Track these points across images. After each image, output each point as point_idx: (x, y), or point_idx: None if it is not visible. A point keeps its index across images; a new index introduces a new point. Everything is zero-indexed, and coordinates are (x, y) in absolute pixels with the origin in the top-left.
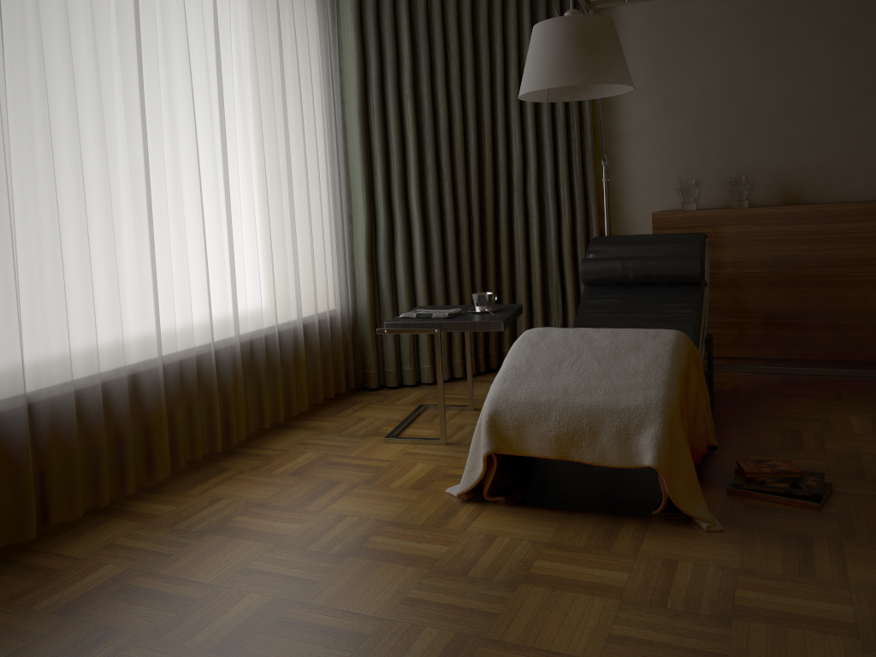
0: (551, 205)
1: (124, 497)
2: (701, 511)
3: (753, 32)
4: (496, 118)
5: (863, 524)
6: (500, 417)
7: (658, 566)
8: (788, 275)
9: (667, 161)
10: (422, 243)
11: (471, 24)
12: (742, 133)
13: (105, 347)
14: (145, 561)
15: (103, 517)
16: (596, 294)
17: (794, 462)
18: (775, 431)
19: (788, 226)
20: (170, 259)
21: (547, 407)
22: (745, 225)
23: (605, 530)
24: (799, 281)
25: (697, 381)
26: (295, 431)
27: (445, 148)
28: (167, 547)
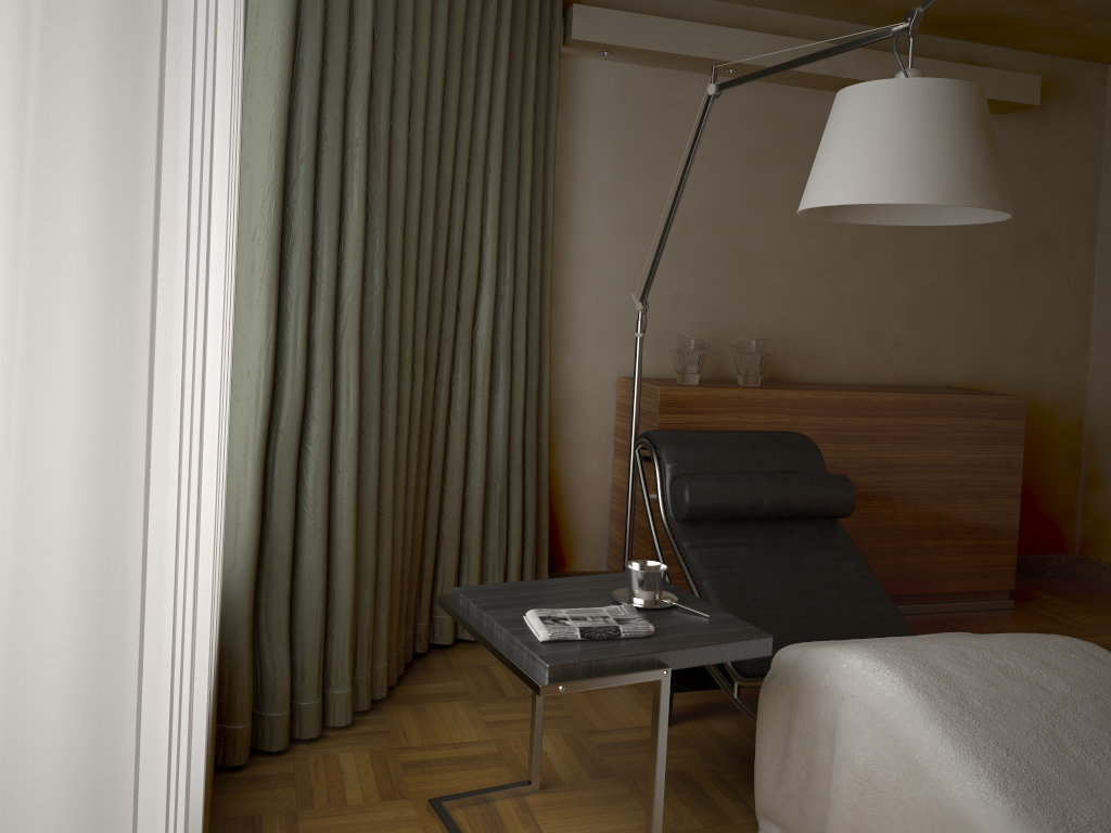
0: (506, 362)
1: None
2: None
3: (748, 144)
4: (452, 200)
5: None
6: None
7: None
8: None
9: (629, 303)
10: (358, 433)
11: (447, 21)
12: (724, 277)
13: None
14: None
15: None
16: (706, 538)
17: None
18: None
19: (823, 418)
20: None
21: None
22: (776, 413)
23: None
24: None
25: None
26: None
27: (398, 244)
28: None
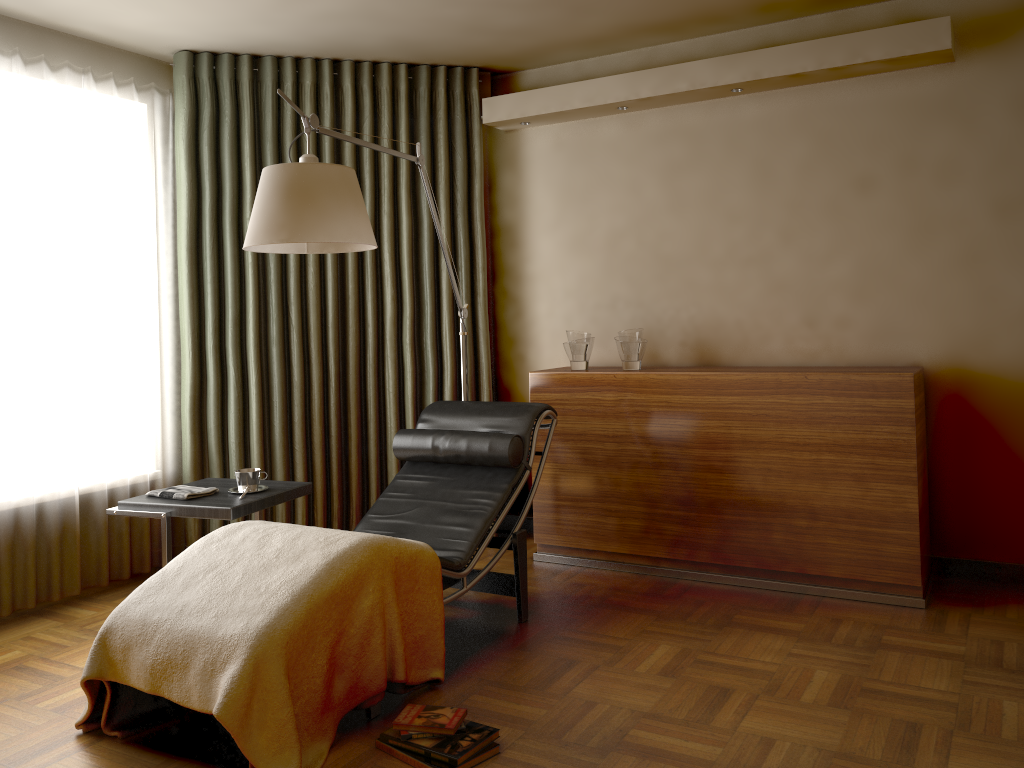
0: (429, 357)
1: None
2: None
3: (662, 162)
4: (365, 256)
5: None
6: (111, 636)
7: None
8: (670, 456)
9: (575, 308)
10: (257, 399)
11: (333, 151)
12: (652, 278)
13: None
14: None
15: None
16: (410, 473)
17: (510, 708)
18: (548, 661)
19: (670, 396)
20: None
21: (154, 628)
22: (625, 392)
23: None
24: (682, 463)
25: (388, 600)
26: (42, 620)
27: (293, 290)
28: None
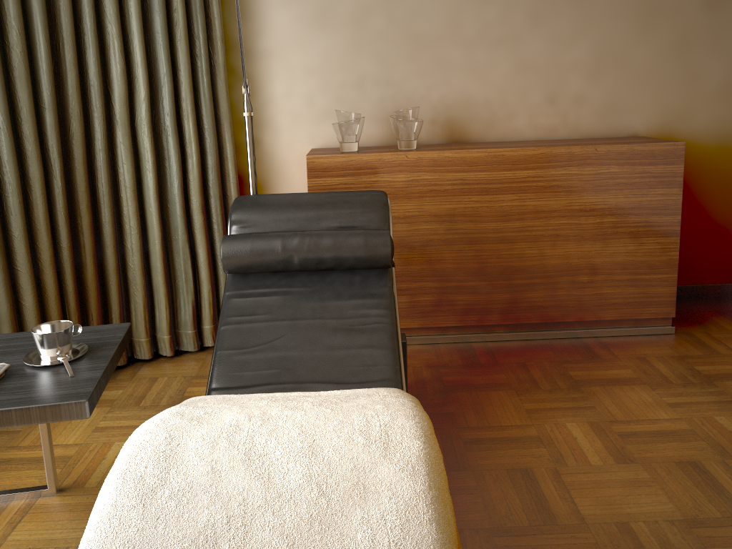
0: (172, 144)
1: None
2: None
3: None
4: (82, 15)
5: None
6: None
7: None
8: (464, 231)
9: (317, 87)
10: None
11: None
12: (402, 56)
13: None
14: None
15: None
16: (247, 288)
17: None
18: (503, 478)
19: (465, 173)
20: None
21: None
22: (418, 172)
23: None
24: (476, 237)
25: None
26: None
27: None
28: None
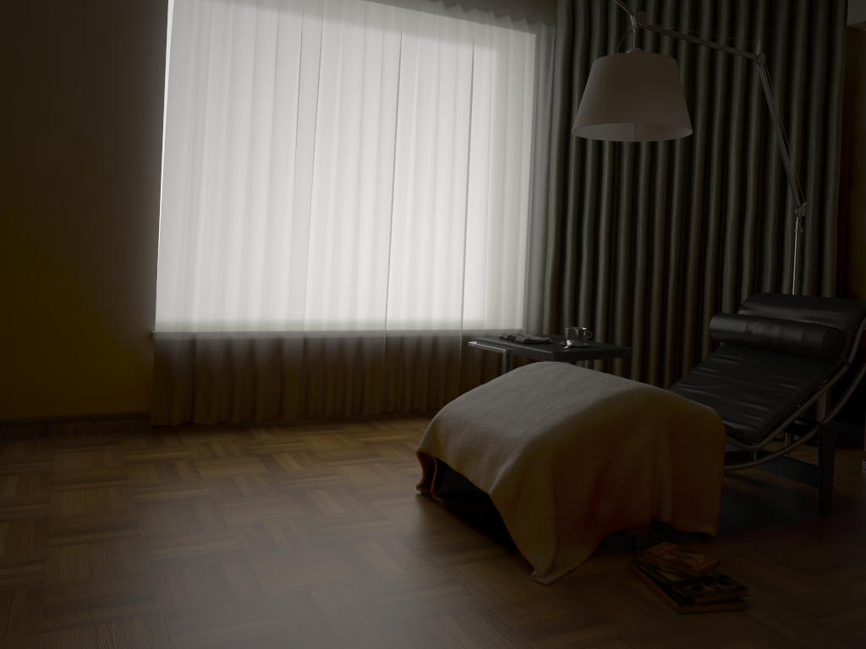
0: (768, 256)
1: (262, 425)
2: (539, 560)
3: None
4: (711, 159)
5: (689, 640)
6: (439, 424)
7: (435, 579)
8: None
9: None
10: (604, 279)
11: (687, 62)
12: None
13: (256, 313)
14: (202, 456)
15: (233, 430)
16: (723, 353)
17: (774, 578)
18: (836, 553)
19: None
20: (322, 259)
21: (465, 423)
22: None
23: (461, 546)
24: None
25: (661, 446)
26: (428, 421)
27: (642, 188)
28: (223, 454)
